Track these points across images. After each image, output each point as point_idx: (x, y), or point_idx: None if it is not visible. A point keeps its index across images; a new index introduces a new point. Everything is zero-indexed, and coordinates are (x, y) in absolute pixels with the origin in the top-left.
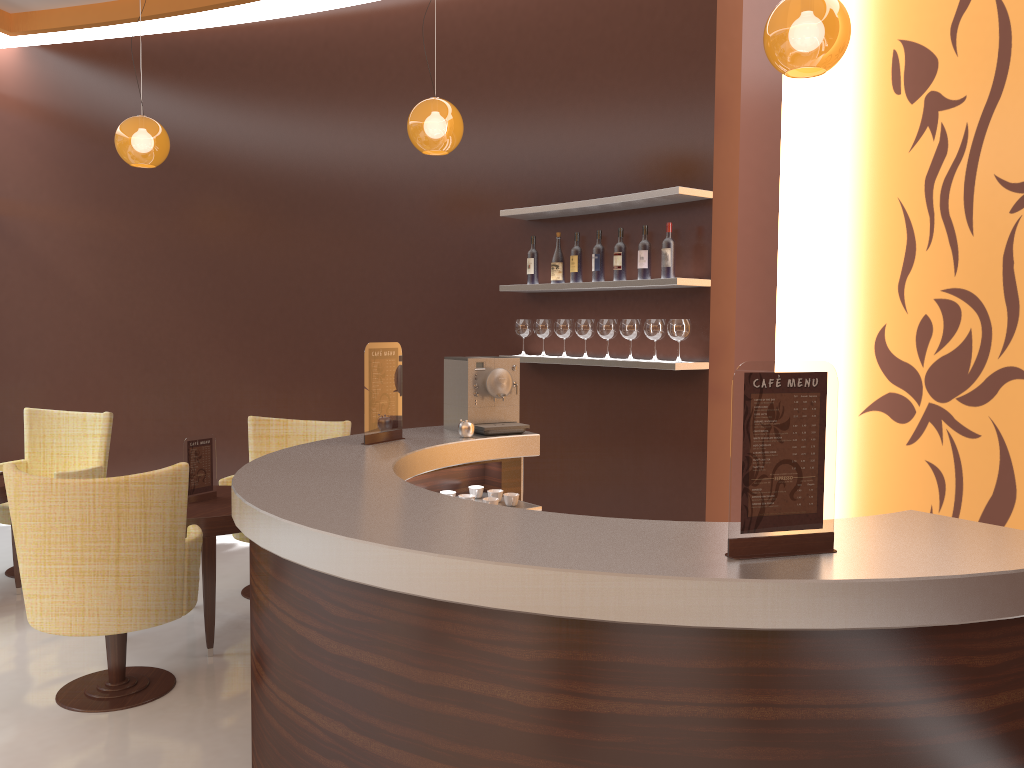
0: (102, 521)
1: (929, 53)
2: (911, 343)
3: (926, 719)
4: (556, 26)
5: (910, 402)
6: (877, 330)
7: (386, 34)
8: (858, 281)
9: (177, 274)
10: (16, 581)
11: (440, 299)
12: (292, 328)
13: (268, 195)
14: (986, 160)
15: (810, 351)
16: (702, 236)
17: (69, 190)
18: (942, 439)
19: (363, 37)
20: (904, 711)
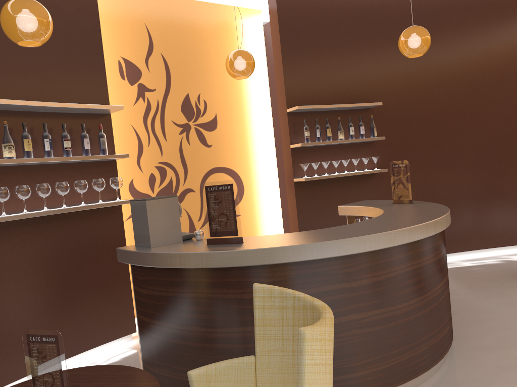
0: None
1: (137, 67)
2: (147, 185)
3: None
4: None
5: None
6: (129, 181)
7: None
8: None
9: None
10: None
11: None
12: None
13: None
14: (167, 114)
15: None
16: (107, 133)
17: None
18: None
19: None
20: None
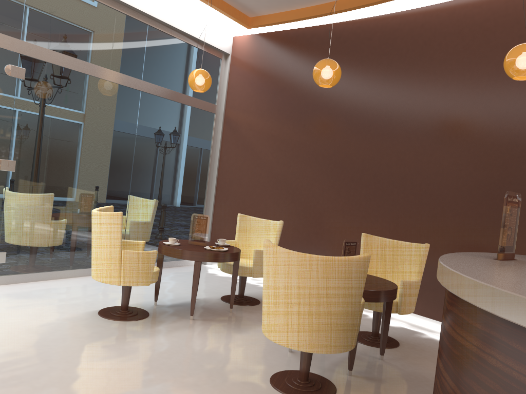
0: (320, 282)
1: None
2: None
3: None
4: None
5: None
6: None
7: (464, 17)
8: None
9: (316, 152)
10: (230, 304)
11: (485, 176)
12: (380, 186)
13: (374, 111)
14: None
15: None
16: None
17: (265, 105)
18: None
19: (448, 20)
20: None
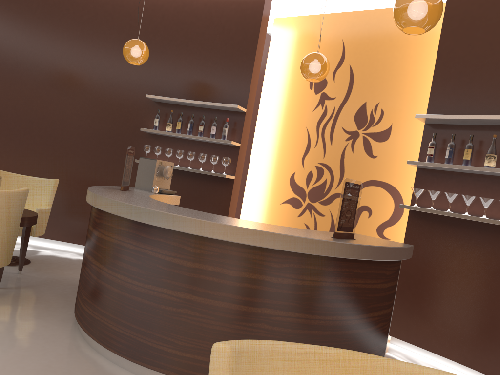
0: None
1: (324, 78)
2: (304, 180)
3: (376, 288)
4: (182, 21)
5: (301, 201)
6: (291, 173)
7: None
8: (286, 154)
9: None
10: None
11: (100, 127)
12: (6, 126)
13: (2, 53)
14: (339, 121)
15: (263, 178)
16: (239, 126)
17: None
18: (311, 216)
19: None
20: (372, 286)
